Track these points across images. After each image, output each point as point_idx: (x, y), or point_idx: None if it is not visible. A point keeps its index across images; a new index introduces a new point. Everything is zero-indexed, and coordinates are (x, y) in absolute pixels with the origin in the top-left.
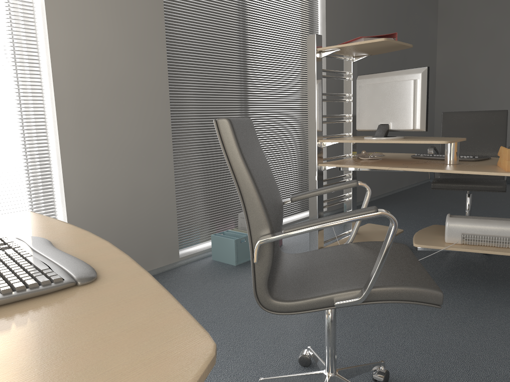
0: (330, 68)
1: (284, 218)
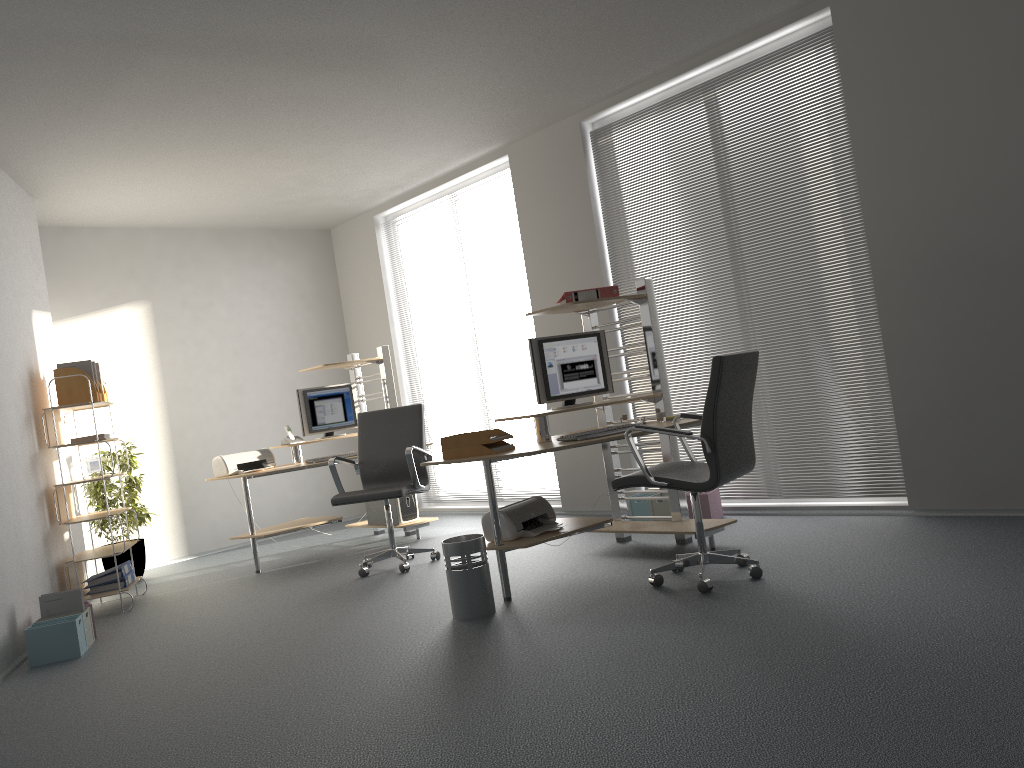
0: (881, 245)
1: (828, 500)
